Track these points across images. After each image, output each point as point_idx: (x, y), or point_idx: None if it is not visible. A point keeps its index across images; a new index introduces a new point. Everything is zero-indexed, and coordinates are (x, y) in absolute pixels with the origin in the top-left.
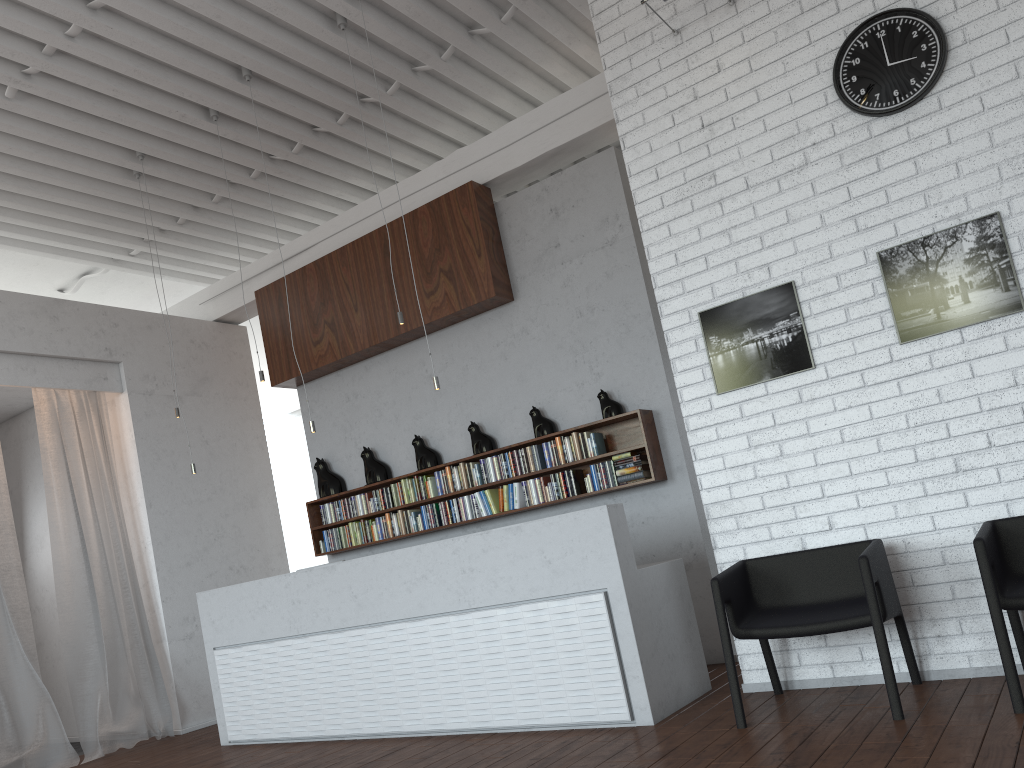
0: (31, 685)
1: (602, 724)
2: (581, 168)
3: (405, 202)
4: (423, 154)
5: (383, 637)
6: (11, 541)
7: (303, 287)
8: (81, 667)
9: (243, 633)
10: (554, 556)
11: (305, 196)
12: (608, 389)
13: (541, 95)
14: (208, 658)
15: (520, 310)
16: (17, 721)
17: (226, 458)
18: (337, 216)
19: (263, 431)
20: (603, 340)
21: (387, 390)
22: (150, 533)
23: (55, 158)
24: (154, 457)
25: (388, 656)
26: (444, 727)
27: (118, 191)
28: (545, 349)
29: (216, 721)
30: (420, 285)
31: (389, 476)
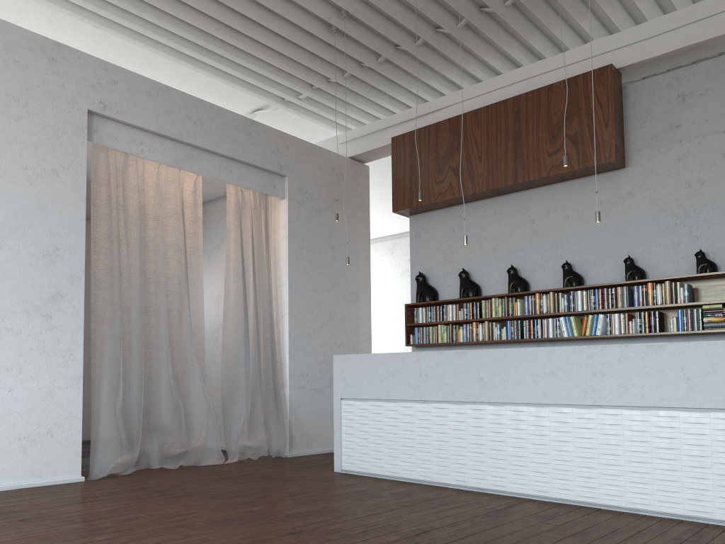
0: (202, 399)
1: (714, 521)
2: (717, 62)
3: (538, 79)
4: (552, 44)
5: (502, 414)
6: (200, 293)
7: (435, 138)
8: (232, 394)
9: (370, 391)
10: (694, 375)
11: (446, 67)
12: (704, 250)
13: (679, 1)
14: (334, 405)
15: (629, 176)
16: (188, 423)
17: (343, 262)
18: (472, 85)
19: (369, 247)
20: (707, 209)
21: (489, 227)
22: (288, 306)
23: (283, 7)
24: (298, 251)
25: (504, 430)
26: (548, 495)
27: (314, 43)
28: (647, 211)
29: (311, 453)
30: (544, 146)
31: (479, 294)
